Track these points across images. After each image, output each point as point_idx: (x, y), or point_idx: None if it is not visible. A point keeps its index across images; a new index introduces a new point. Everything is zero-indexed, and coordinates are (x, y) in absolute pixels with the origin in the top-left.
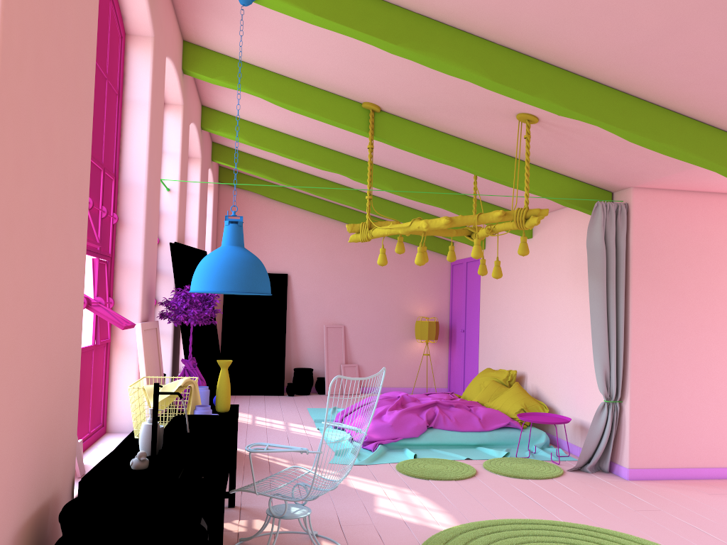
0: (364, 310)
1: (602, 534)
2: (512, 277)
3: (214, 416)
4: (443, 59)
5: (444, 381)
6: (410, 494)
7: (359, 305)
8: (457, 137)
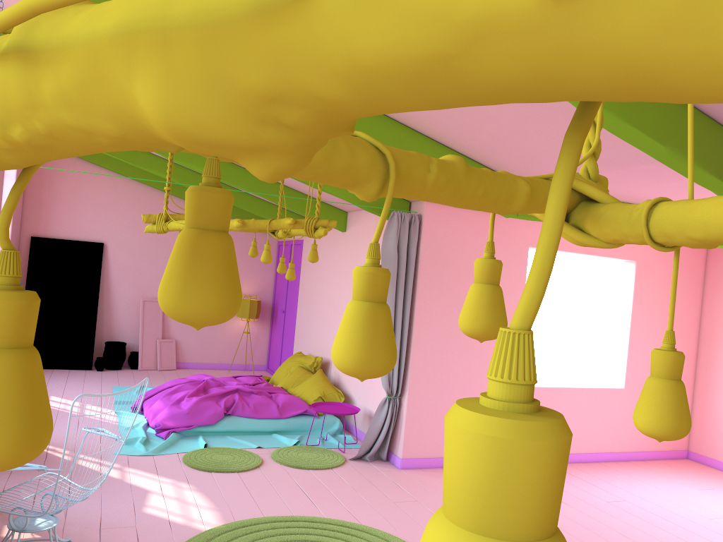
0: None
1: (353, 530)
2: (327, 266)
3: None
4: None
5: (263, 358)
6: (187, 490)
7: None
8: None
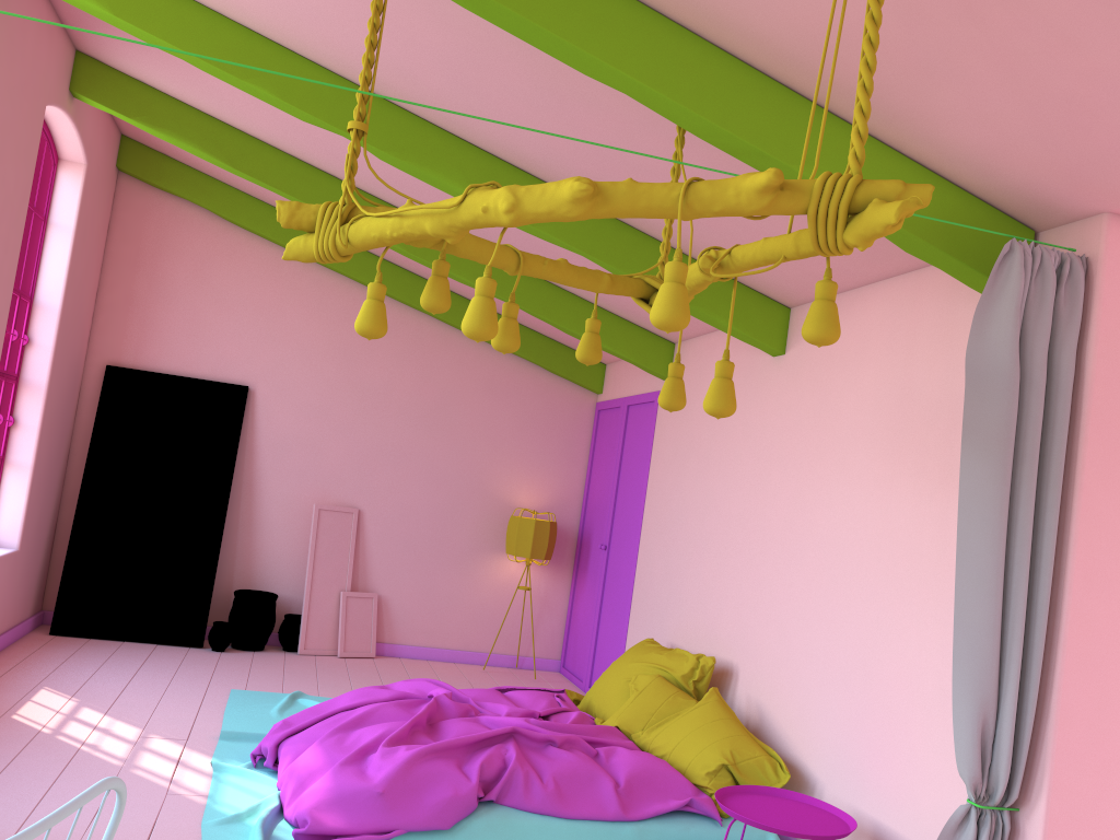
0: (406, 482)
1: None
2: (725, 441)
3: None
4: None
5: (554, 645)
6: None
7: (397, 470)
8: (644, 3)
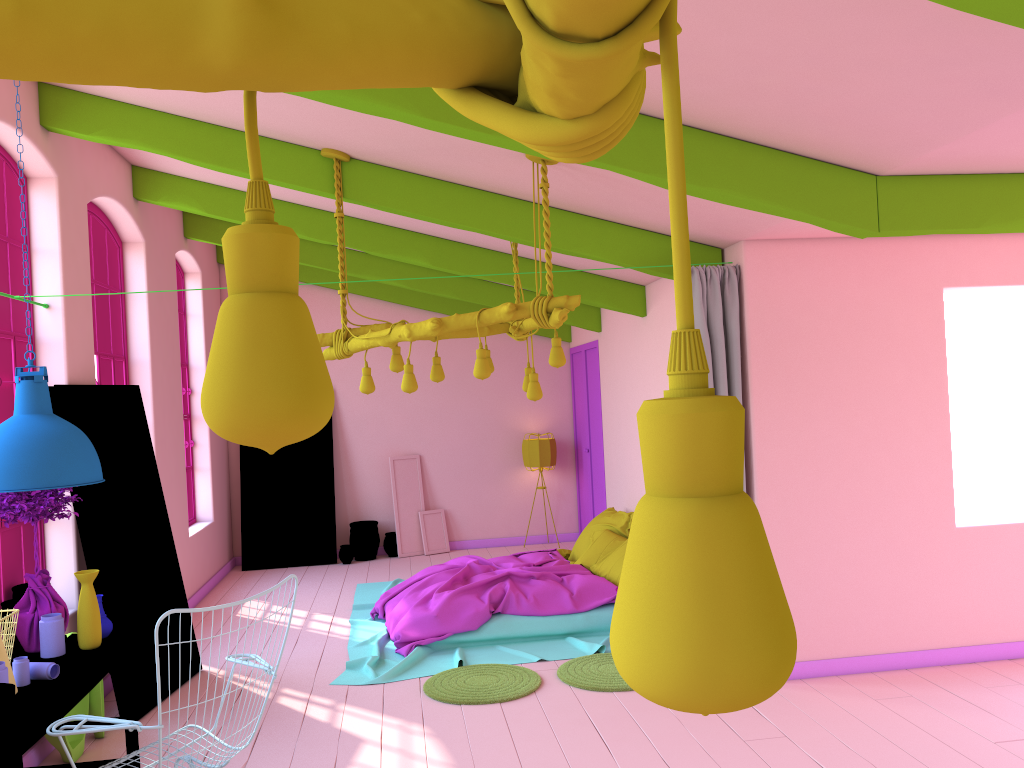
0: (447, 430)
1: None
2: (630, 373)
3: None
4: (342, 91)
5: (572, 523)
6: (417, 735)
7: (440, 424)
8: (473, 187)
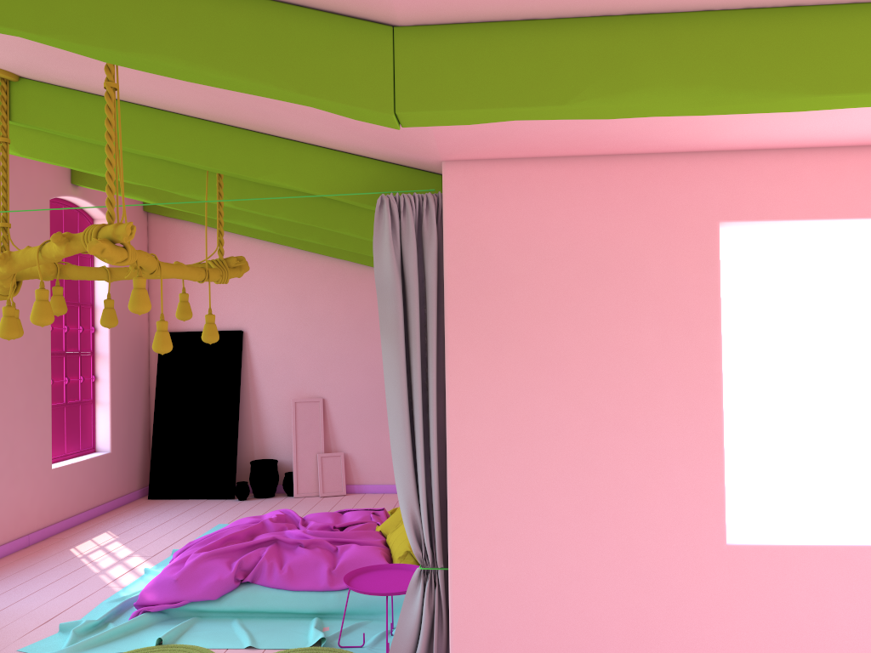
0: (351, 376)
1: None
2: None
3: None
4: None
5: None
6: None
7: (344, 369)
8: (151, 106)
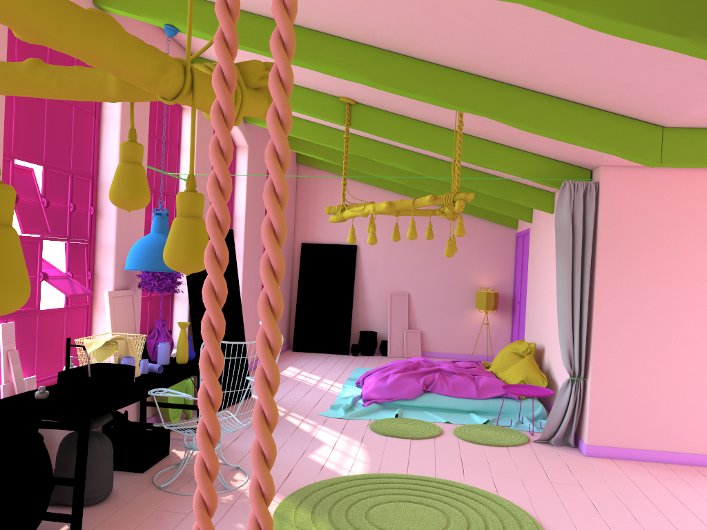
0: (428, 279)
1: (478, 497)
2: (543, 251)
3: (125, 365)
4: (330, 67)
5: None
6: (355, 446)
7: (423, 275)
8: (429, 123)
